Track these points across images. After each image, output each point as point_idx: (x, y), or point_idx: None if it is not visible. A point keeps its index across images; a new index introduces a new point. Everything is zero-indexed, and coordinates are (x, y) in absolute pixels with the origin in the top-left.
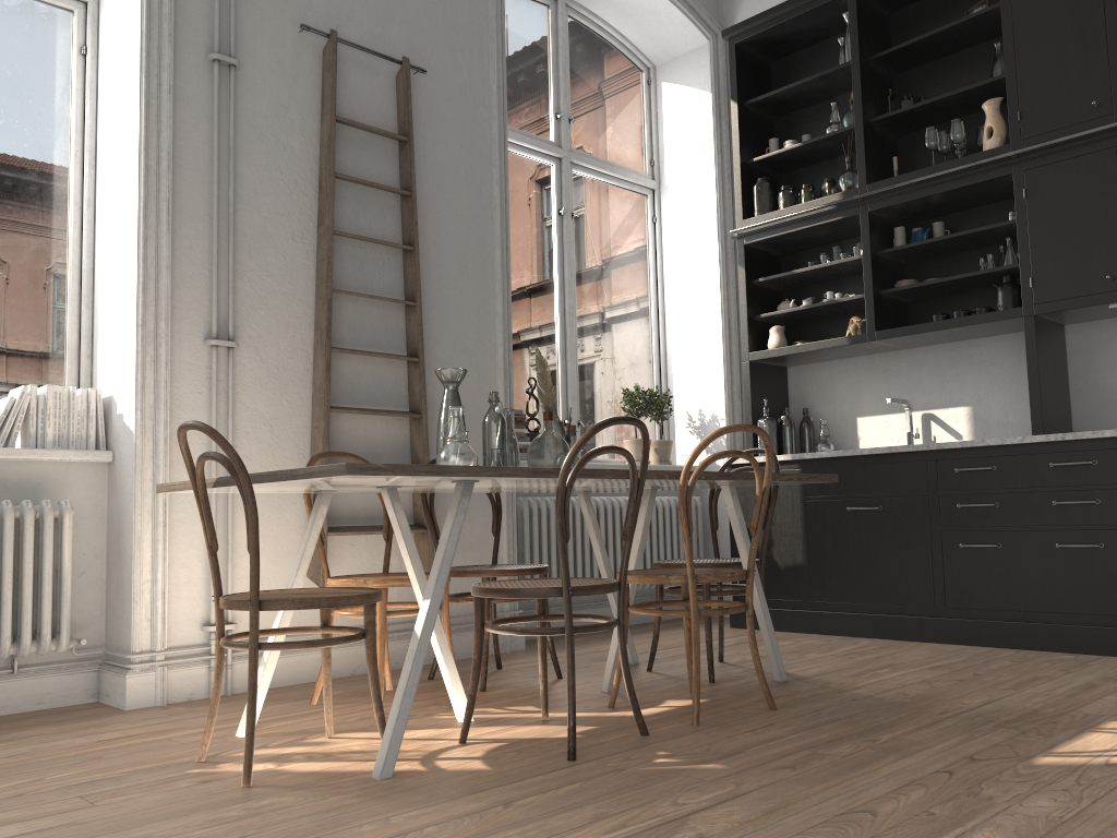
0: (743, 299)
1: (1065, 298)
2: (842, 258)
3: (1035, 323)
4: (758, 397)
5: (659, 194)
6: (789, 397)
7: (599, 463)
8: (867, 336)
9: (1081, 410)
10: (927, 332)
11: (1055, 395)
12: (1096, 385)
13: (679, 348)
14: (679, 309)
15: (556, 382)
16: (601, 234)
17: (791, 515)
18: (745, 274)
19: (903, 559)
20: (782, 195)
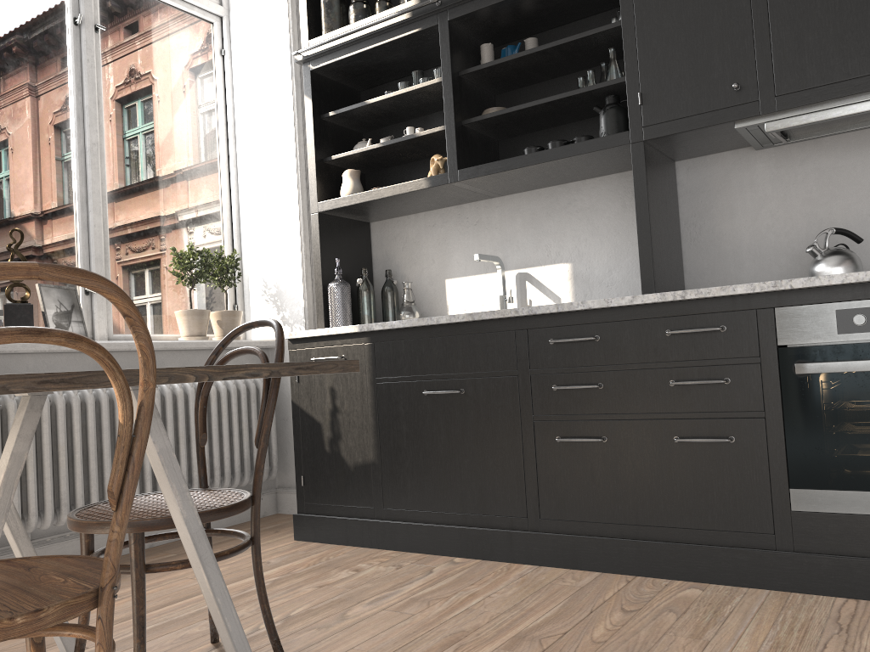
0: (311, 137)
1: (681, 117)
2: (422, 83)
3: (645, 151)
4: (331, 257)
5: (229, 23)
6: (373, 258)
7: (123, 341)
8: (449, 176)
9: (695, 265)
10: (518, 168)
11: (667, 245)
12: (712, 234)
13: (252, 203)
14: (252, 157)
15: (74, 239)
16: (145, 59)
17: (360, 401)
18: (312, 106)
19: (490, 456)
20: (353, 9)
